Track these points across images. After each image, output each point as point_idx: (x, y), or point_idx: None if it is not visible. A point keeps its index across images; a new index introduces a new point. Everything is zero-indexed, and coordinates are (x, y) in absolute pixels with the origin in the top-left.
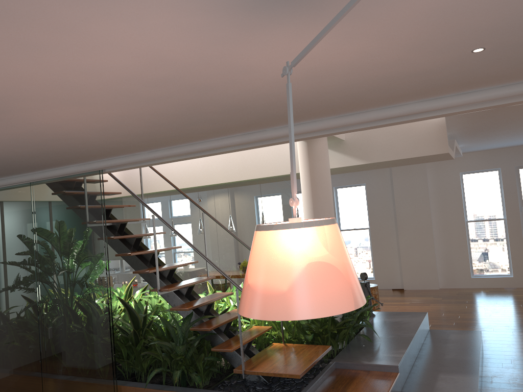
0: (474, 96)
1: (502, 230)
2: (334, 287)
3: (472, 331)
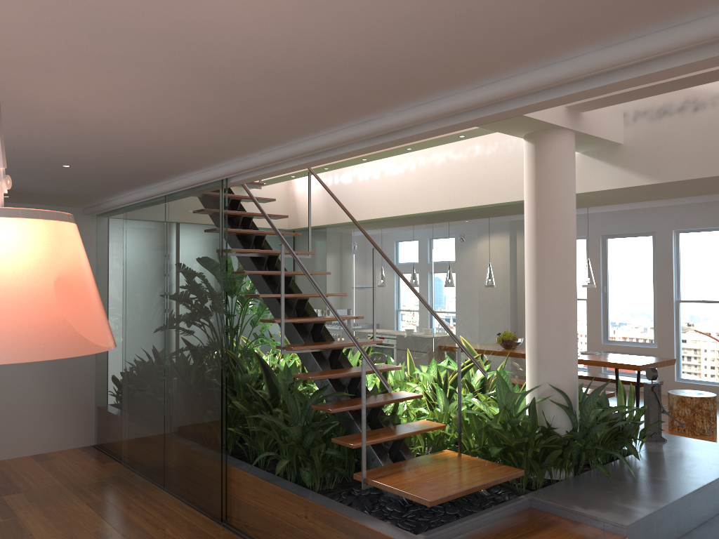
0: (697, 26)
1: None
2: None
3: None
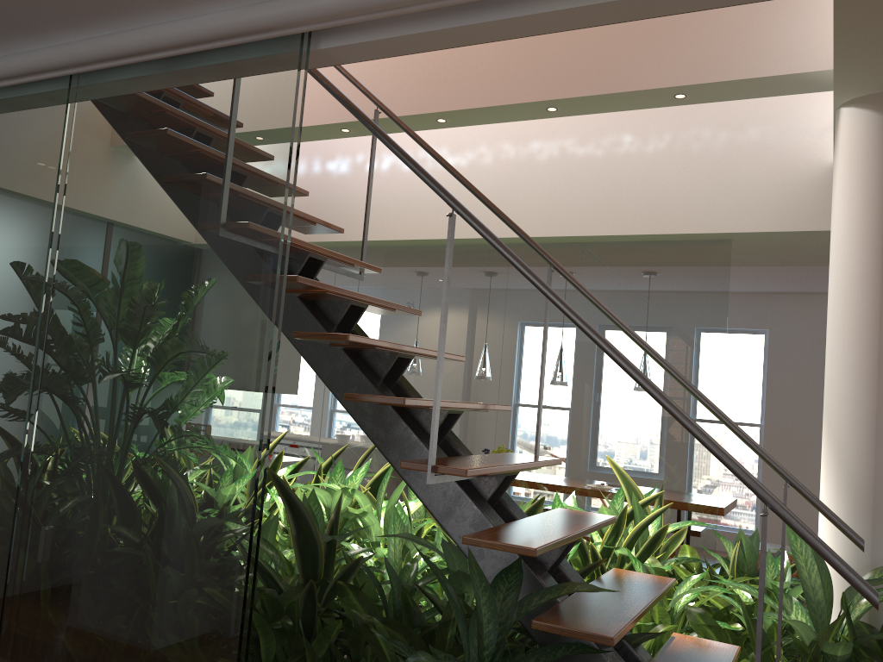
0: None
1: None
2: None
3: None
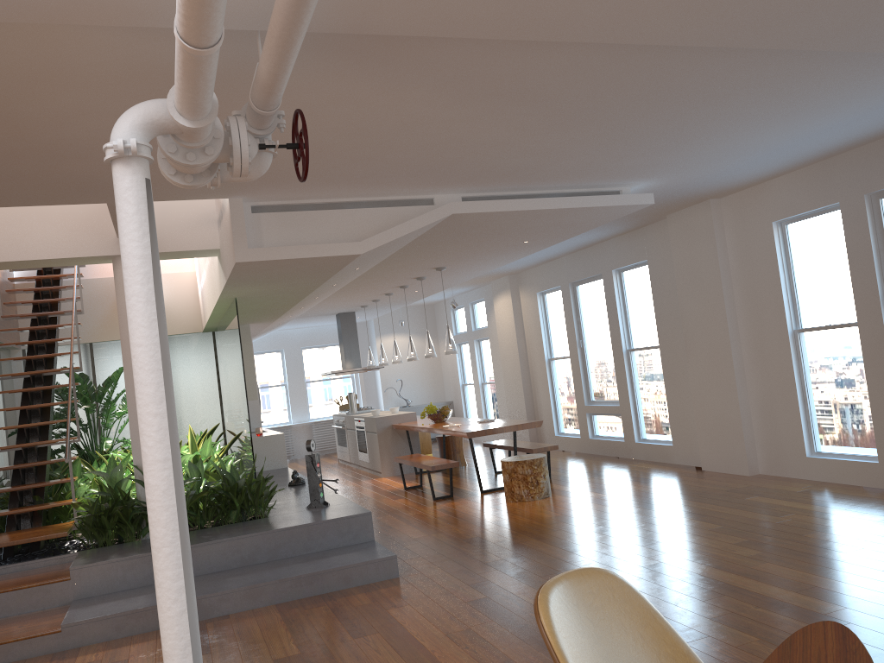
0: None
1: (860, 352)
2: None
3: (390, 552)
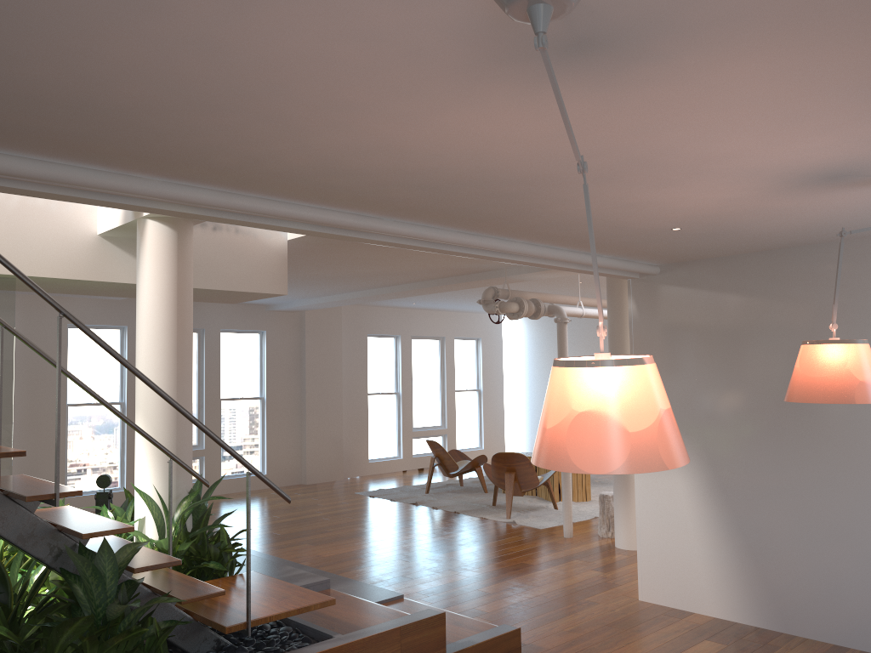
0: (558, 253)
1: (118, 421)
2: None
3: None
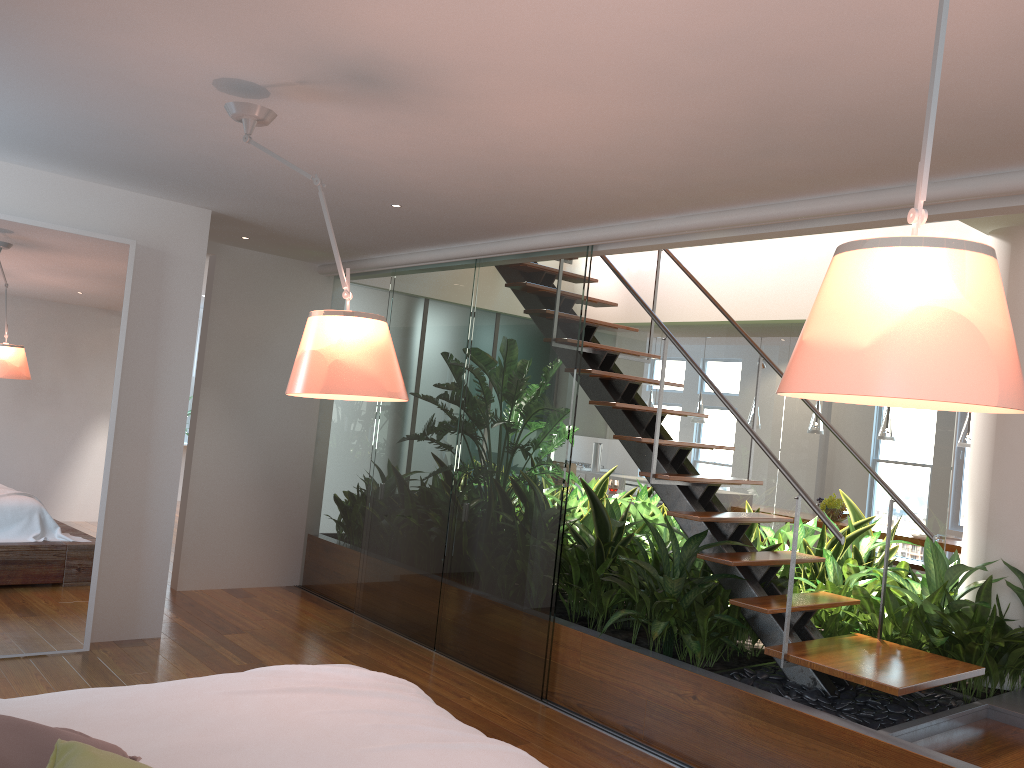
0: None
1: None
2: (962, 356)
3: None
